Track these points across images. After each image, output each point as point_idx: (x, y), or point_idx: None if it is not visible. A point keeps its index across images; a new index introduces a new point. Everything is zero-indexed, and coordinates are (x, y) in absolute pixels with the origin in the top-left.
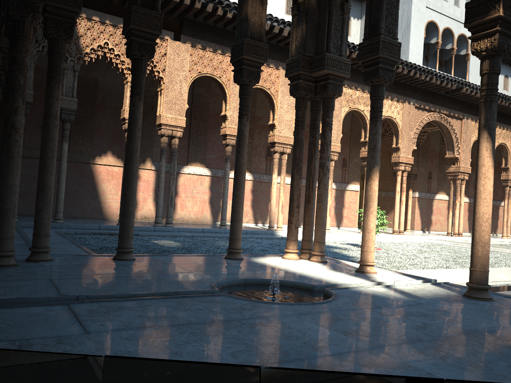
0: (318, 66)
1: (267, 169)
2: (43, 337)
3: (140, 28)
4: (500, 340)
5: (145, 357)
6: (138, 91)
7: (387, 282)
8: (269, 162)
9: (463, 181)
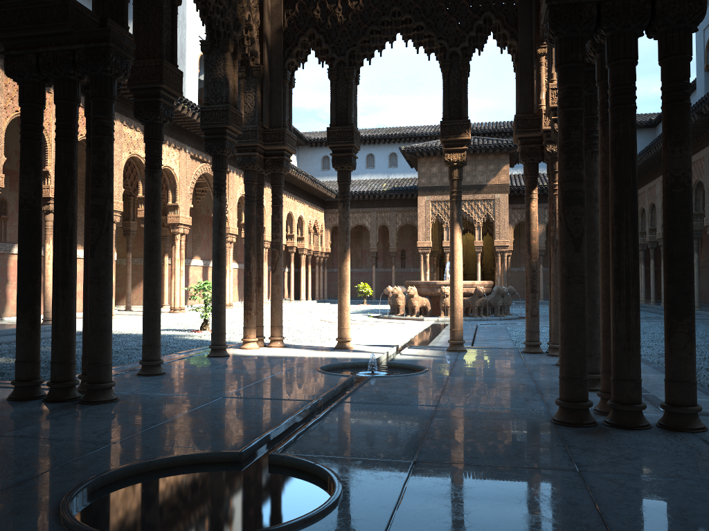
0: (274, 140)
1: (2, 234)
2: (432, 412)
3: (170, 88)
4: (544, 366)
5: (503, 403)
6: (160, 164)
7: (389, 351)
8: (4, 224)
9: (232, 244)
